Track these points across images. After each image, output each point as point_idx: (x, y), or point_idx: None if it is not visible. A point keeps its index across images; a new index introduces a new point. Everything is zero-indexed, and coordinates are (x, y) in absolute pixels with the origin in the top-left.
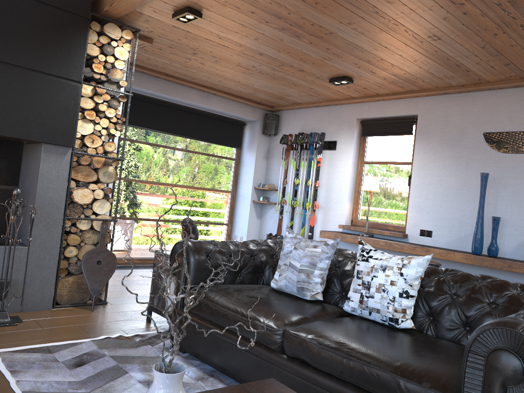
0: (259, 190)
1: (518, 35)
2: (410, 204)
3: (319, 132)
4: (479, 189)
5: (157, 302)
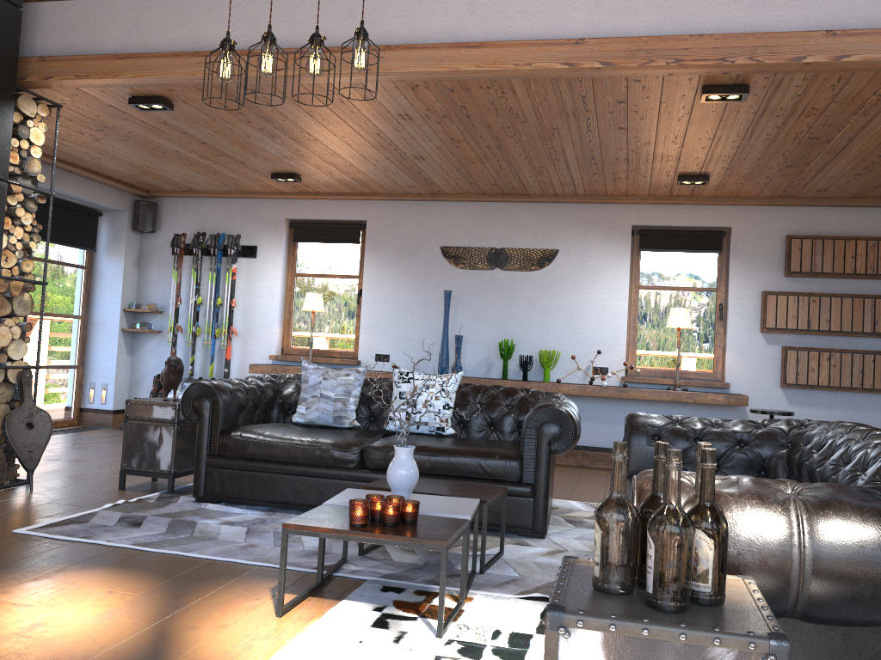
0: (130, 313)
1: (491, 165)
2: (362, 326)
3: (228, 232)
4: (438, 306)
5: (139, 462)
